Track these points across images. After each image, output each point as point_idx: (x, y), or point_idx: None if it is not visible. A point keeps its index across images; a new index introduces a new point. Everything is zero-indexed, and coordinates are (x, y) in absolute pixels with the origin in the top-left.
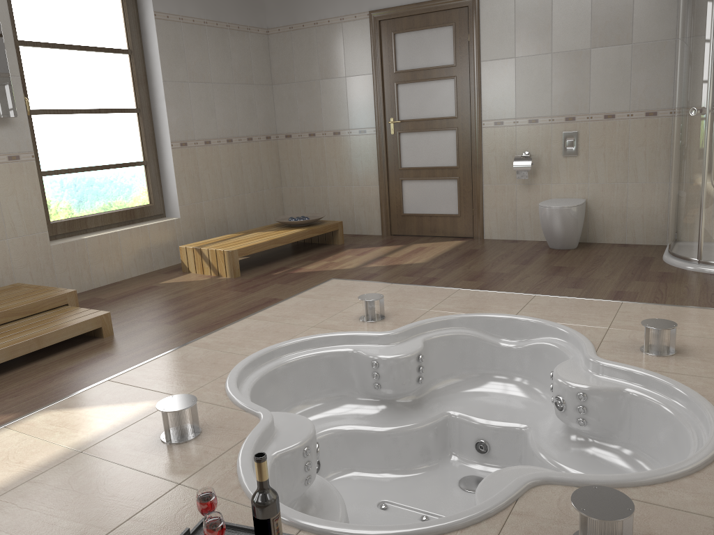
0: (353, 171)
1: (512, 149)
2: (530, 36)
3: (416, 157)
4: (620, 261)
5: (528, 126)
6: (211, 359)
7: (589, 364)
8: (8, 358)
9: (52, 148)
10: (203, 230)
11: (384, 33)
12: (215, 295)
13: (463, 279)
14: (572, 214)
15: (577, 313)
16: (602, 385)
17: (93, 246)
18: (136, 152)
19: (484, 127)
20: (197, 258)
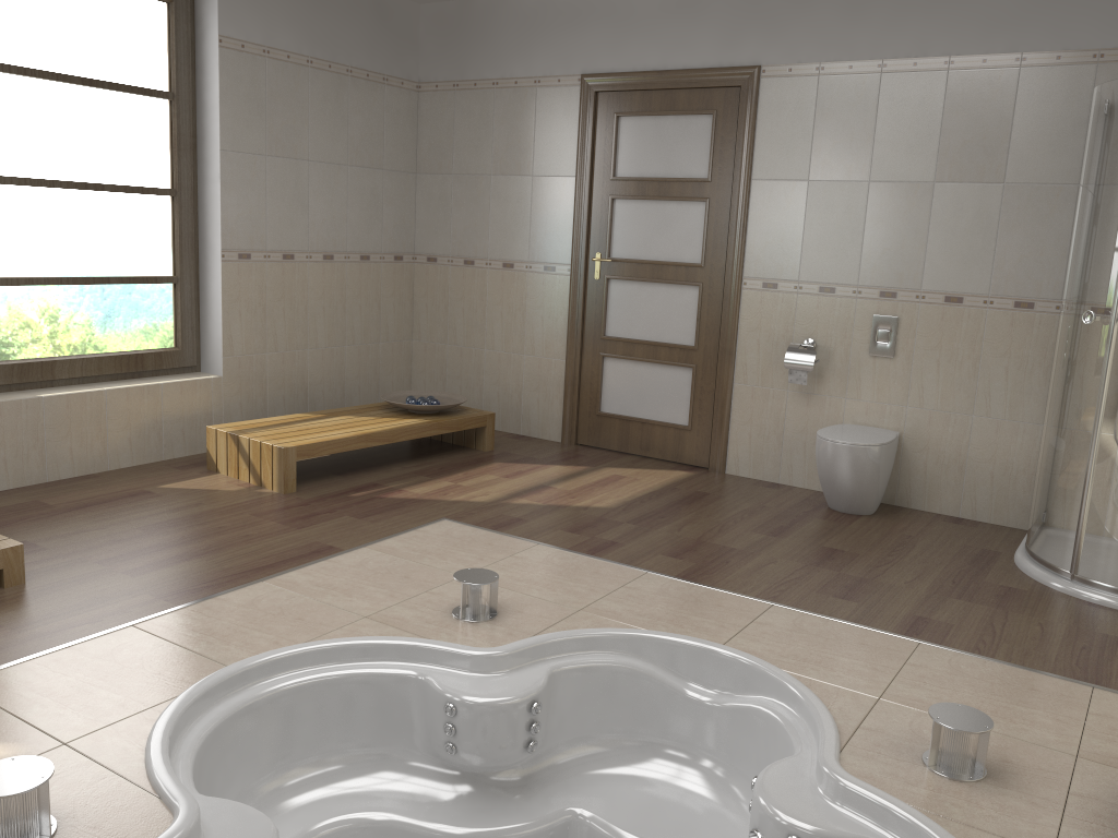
0: (528, 331)
1: (788, 331)
2: (837, 149)
3: (631, 321)
4: (940, 553)
5: (817, 297)
6: (160, 662)
7: (821, 778)
8: None
9: (8, 241)
10: (261, 400)
11: (602, 112)
12: (235, 524)
13: (661, 552)
14: (870, 459)
15: (834, 655)
16: (834, 828)
17: (55, 412)
18: (161, 261)
19: (746, 288)
20: (232, 450)
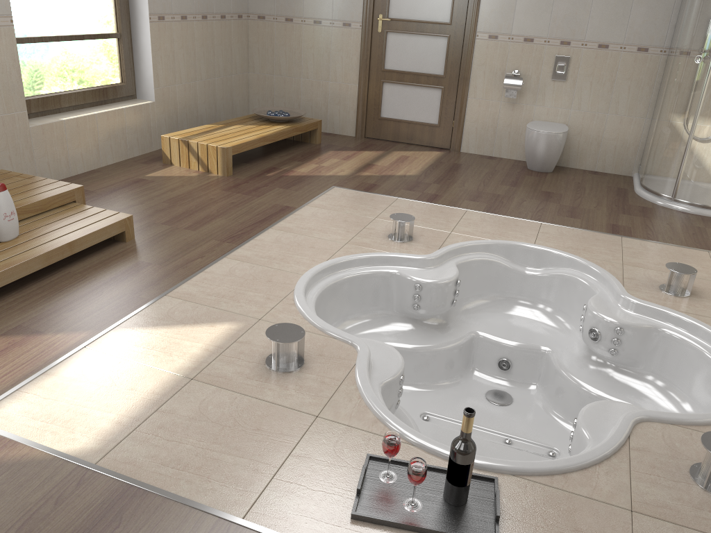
0: (332, 66)
1: (503, 65)
2: None
3: (402, 60)
4: (599, 191)
5: (522, 44)
6: (263, 275)
7: (622, 301)
8: (43, 265)
9: (25, 11)
10: (175, 117)
11: None
12: (218, 196)
13: (465, 199)
14: (559, 141)
15: (588, 246)
16: (637, 322)
17: (71, 130)
18: (109, 22)
19: (478, 38)
20: (183, 150)
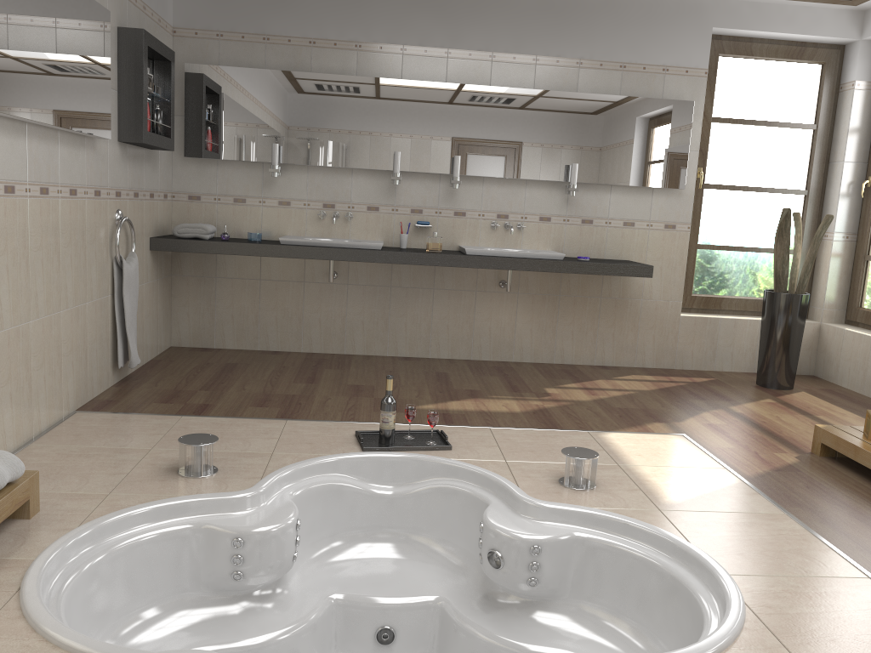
0: None
1: None
2: None
3: None
4: None
5: None
6: (765, 560)
7: None
8: None
9: None
10: None
11: None
12: None
13: None
14: None
15: None
16: None
17: None
18: None
19: None
20: None
